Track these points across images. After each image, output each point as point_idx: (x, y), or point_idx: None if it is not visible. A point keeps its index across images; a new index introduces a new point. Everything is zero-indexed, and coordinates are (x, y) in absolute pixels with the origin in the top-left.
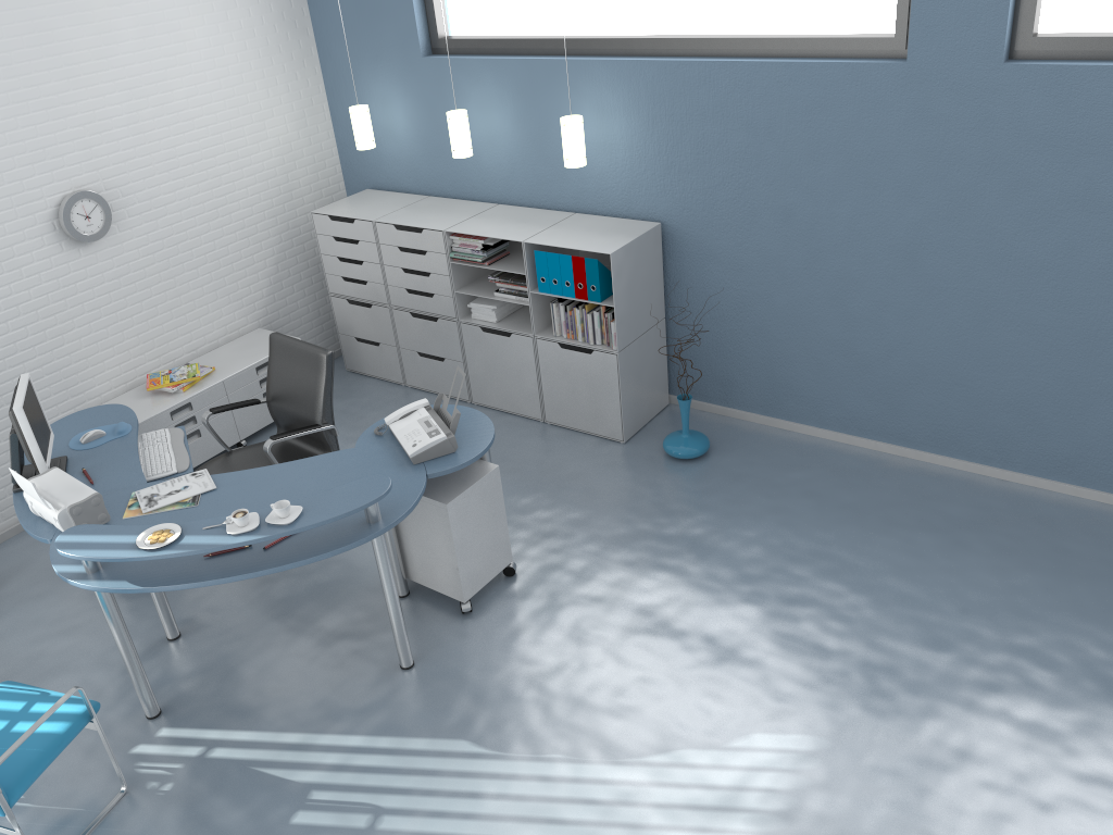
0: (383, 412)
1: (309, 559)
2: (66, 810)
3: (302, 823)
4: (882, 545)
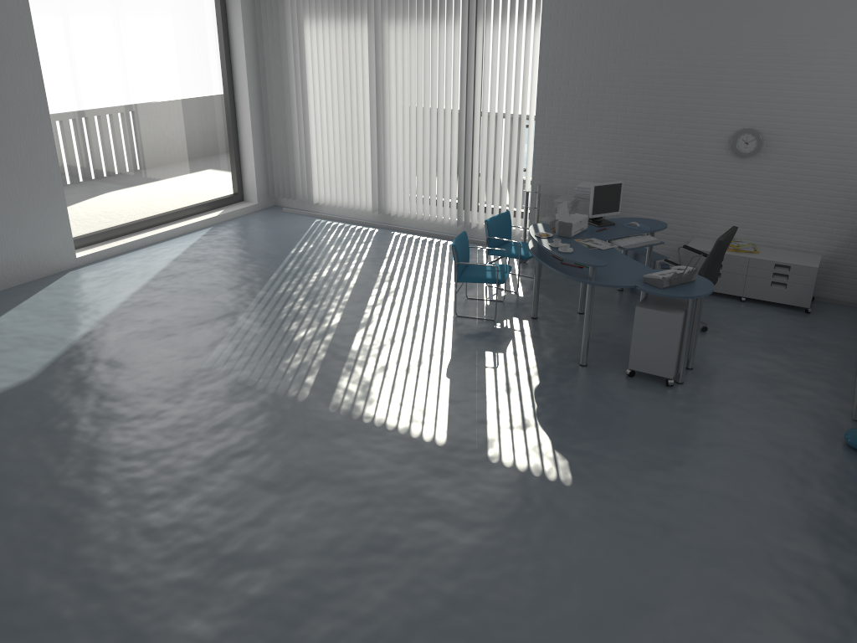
0: (817, 333)
1: (557, 271)
2: (483, 312)
3: (485, 353)
4: (787, 529)
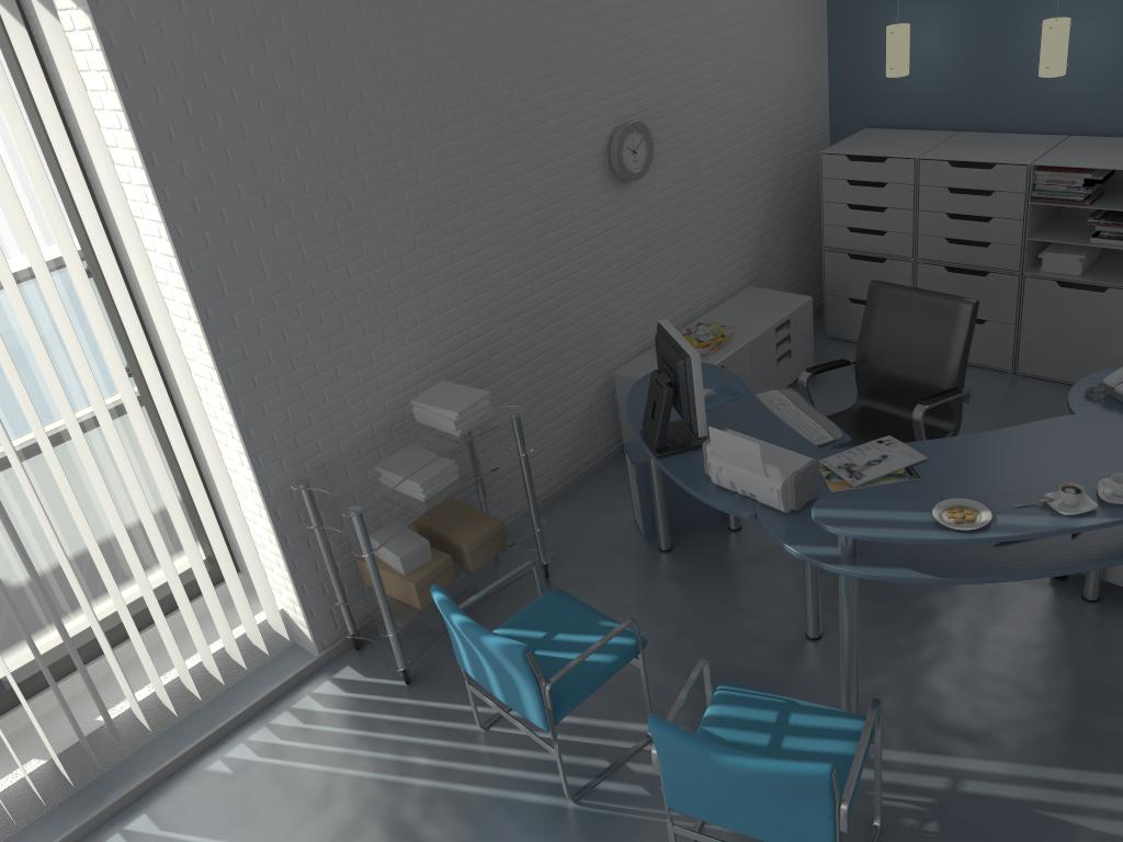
0: None
1: None
2: None
3: None
4: None
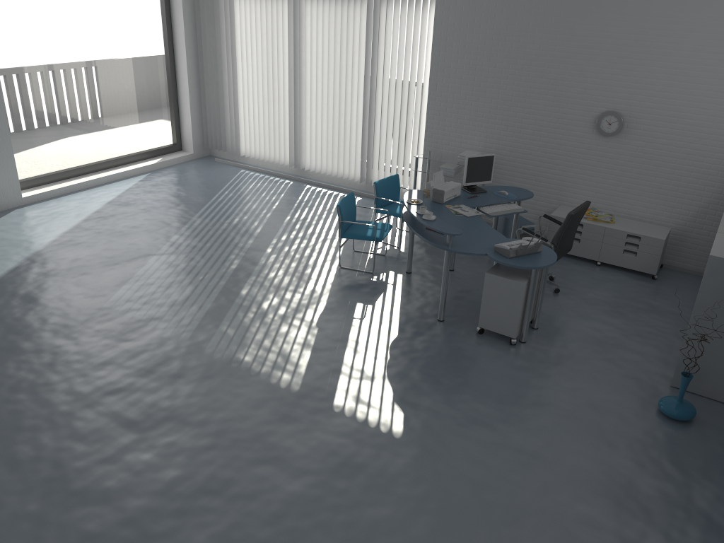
0: (658, 299)
1: (420, 236)
2: (365, 265)
3: (356, 305)
4: (586, 492)
